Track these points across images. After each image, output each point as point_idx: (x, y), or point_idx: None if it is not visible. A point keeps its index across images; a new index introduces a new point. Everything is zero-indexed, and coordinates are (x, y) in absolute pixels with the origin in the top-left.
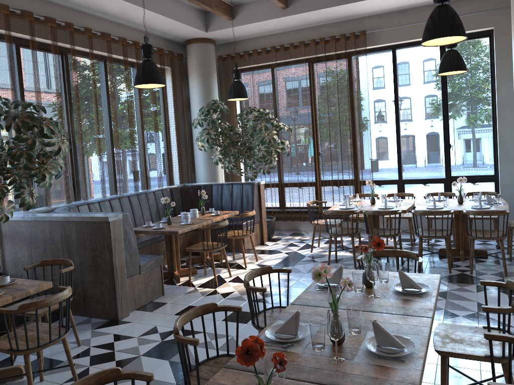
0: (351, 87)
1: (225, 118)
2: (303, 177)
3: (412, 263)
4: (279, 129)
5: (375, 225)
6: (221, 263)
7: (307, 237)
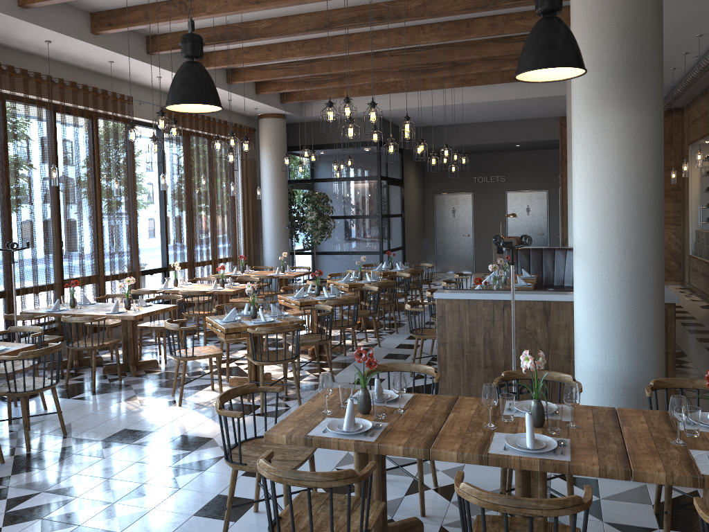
0: None
1: None
2: None
3: None
4: None
5: None
6: None
7: None
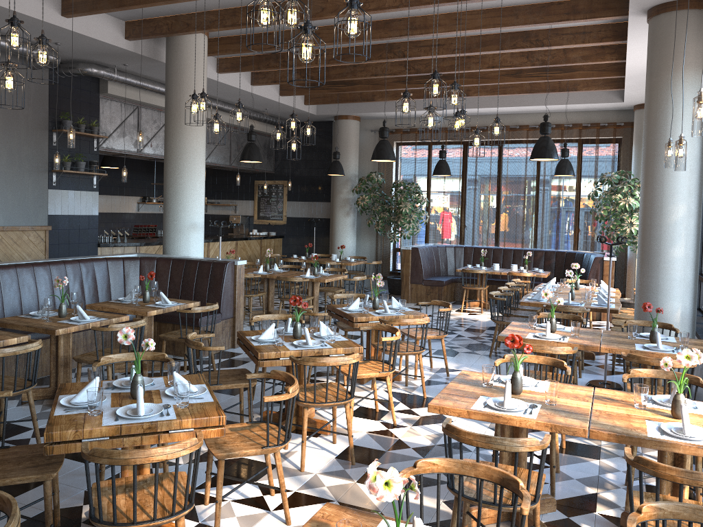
0: None
1: None
2: None
3: None
4: (616, 204)
5: None
6: None
7: None
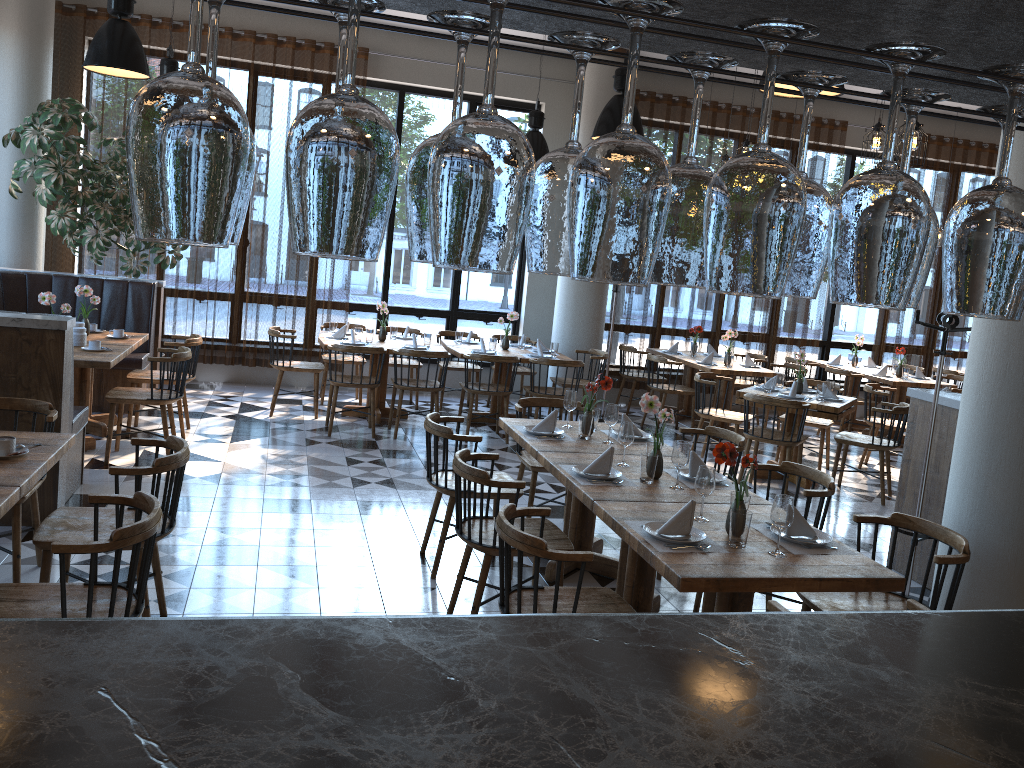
0: None
1: None
2: (219, 282)
3: None
4: None
5: (382, 375)
6: (129, 431)
7: (228, 392)
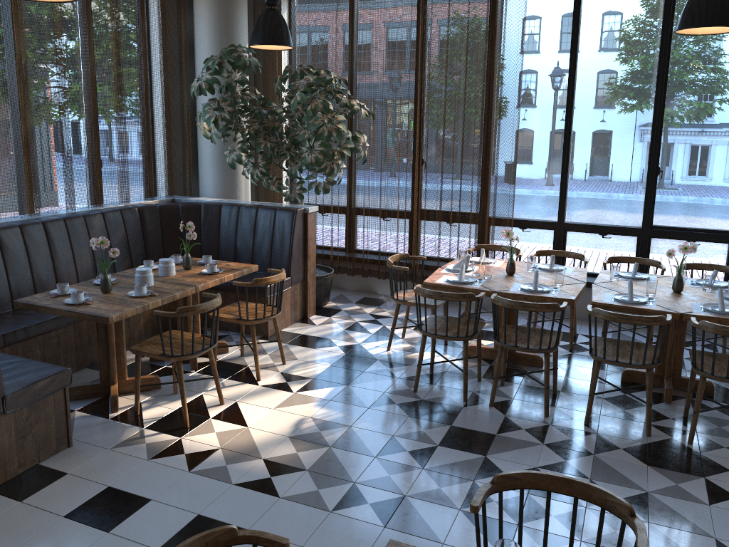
0: (492, 44)
1: (259, 81)
2: (390, 201)
3: (573, 399)
4: (351, 112)
5: (510, 314)
6: None
7: (387, 311)
